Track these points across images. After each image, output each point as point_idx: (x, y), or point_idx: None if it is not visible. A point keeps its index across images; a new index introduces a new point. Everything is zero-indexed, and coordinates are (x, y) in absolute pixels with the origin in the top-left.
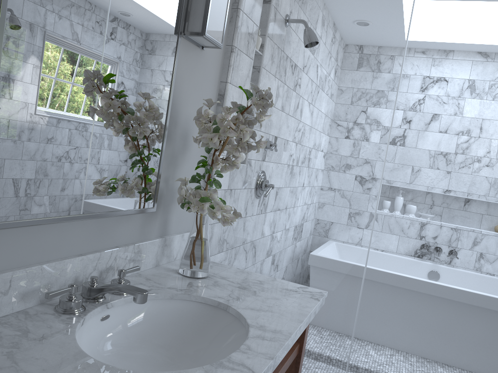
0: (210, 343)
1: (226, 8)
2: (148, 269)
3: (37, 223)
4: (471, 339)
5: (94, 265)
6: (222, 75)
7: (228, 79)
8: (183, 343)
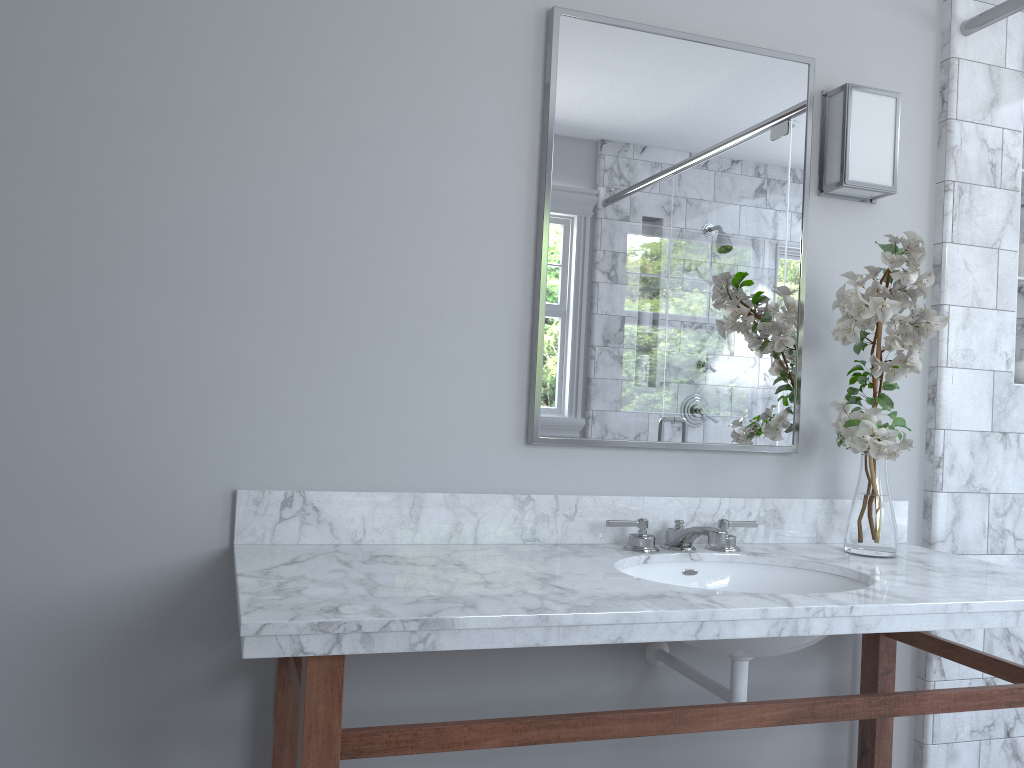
0: None
1: (894, 132)
2: (798, 543)
3: (600, 444)
4: None
5: (690, 513)
6: (935, 233)
7: (944, 237)
8: None
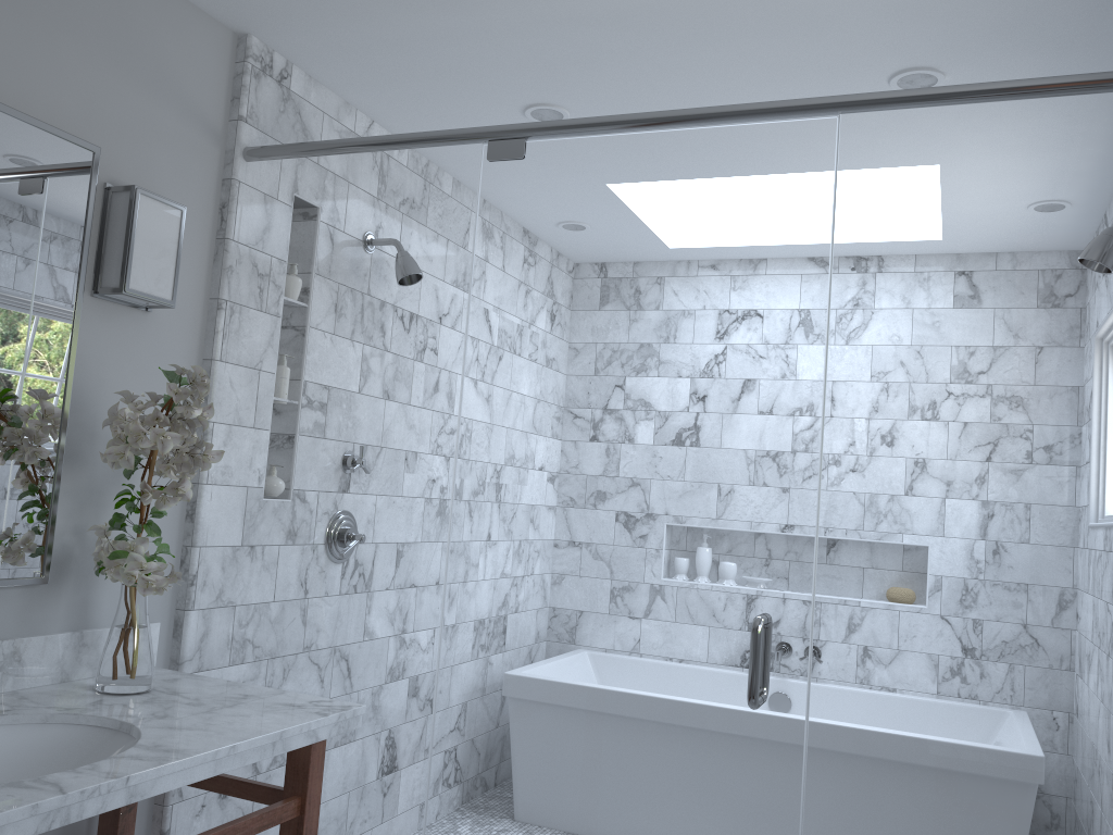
0: None
1: (178, 245)
2: (41, 686)
3: None
4: None
5: None
6: (205, 348)
7: (215, 355)
8: None
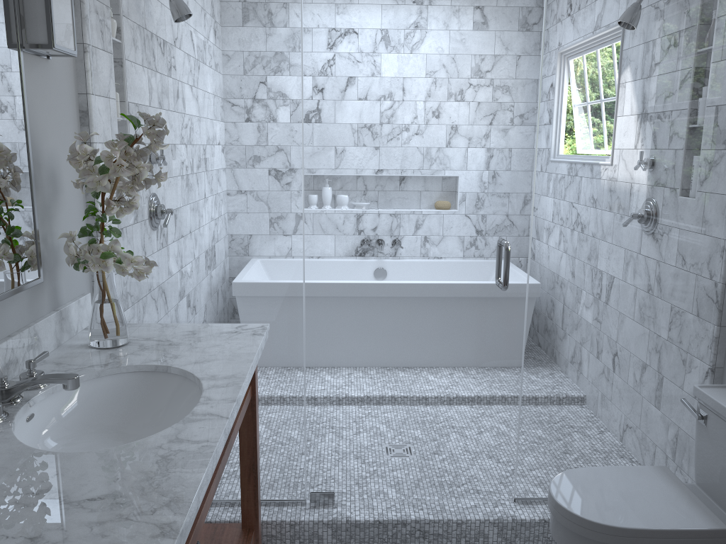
0: (159, 409)
1: (71, 3)
2: (50, 352)
3: None
4: (431, 333)
5: None
6: (79, 85)
7: (89, 90)
8: (128, 419)
